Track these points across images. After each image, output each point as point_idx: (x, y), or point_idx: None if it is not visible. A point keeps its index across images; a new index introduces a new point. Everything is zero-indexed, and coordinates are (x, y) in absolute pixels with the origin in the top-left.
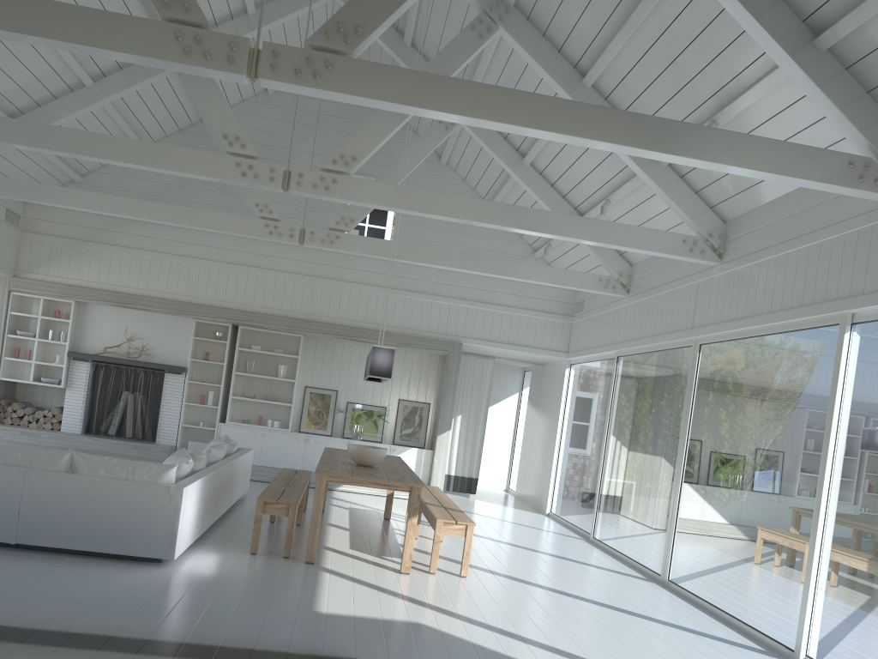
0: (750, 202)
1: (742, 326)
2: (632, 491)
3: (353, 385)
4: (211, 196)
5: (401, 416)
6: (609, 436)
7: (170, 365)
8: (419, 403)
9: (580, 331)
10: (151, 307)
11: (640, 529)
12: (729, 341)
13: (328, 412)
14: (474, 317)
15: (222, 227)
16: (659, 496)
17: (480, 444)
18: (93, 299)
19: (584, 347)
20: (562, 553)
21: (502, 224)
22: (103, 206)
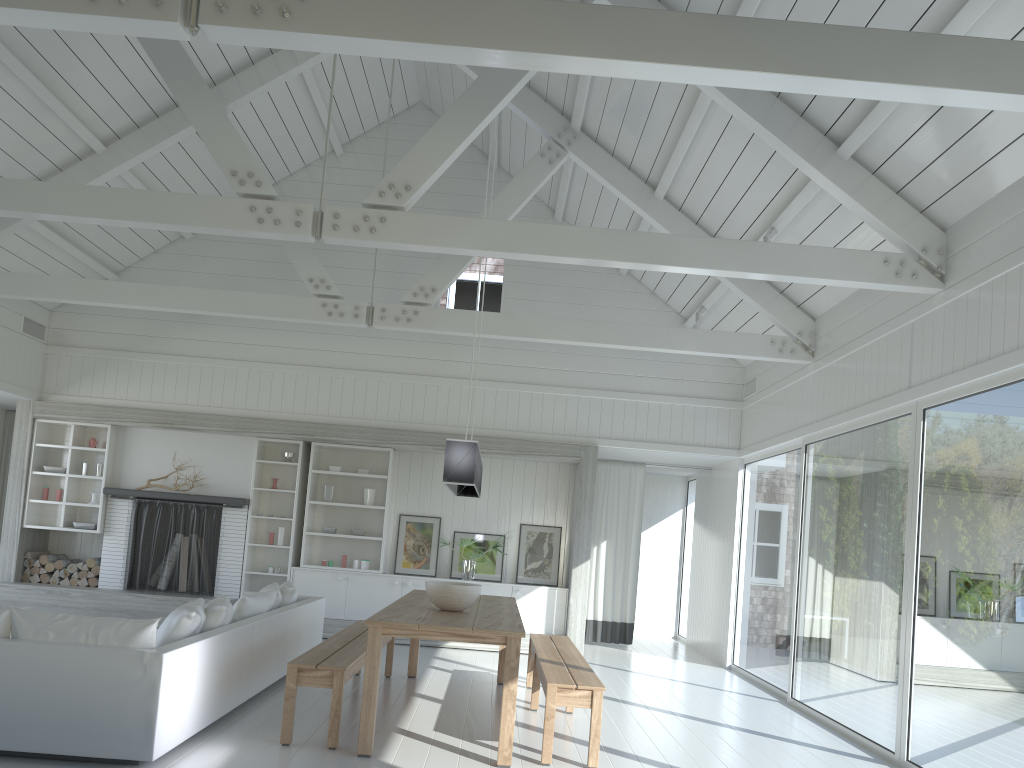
0: (982, 191)
1: (988, 371)
2: (841, 629)
3: (461, 509)
4: (271, 285)
5: (525, 546)
6: (802, 554)
7: (229, 497)
8: (547, 528)
9: (753, 419)
10: (202, 426)
11: (859, 685)
12: (968, 397)
13: (430, 545)
14: (611, 411)
15: (268, 312)
16: (882, 634)
17: (634, 578)
18: (133, 420)
19: (760, 438)
20: (746, 722)
21: (619, 258)
22: (120, 297)
